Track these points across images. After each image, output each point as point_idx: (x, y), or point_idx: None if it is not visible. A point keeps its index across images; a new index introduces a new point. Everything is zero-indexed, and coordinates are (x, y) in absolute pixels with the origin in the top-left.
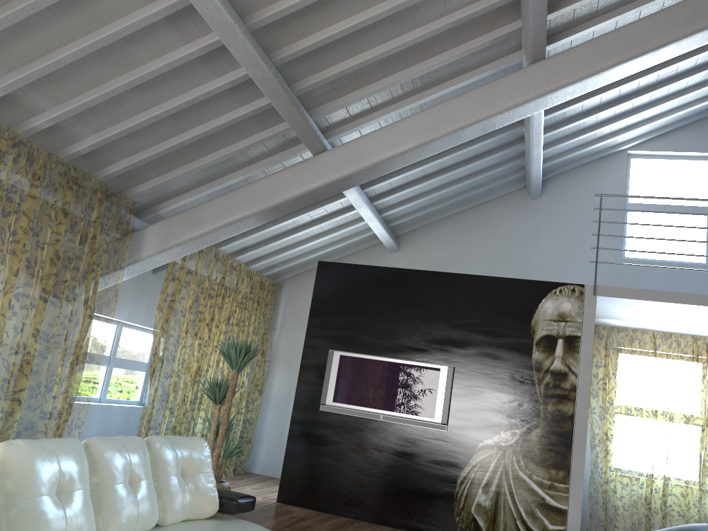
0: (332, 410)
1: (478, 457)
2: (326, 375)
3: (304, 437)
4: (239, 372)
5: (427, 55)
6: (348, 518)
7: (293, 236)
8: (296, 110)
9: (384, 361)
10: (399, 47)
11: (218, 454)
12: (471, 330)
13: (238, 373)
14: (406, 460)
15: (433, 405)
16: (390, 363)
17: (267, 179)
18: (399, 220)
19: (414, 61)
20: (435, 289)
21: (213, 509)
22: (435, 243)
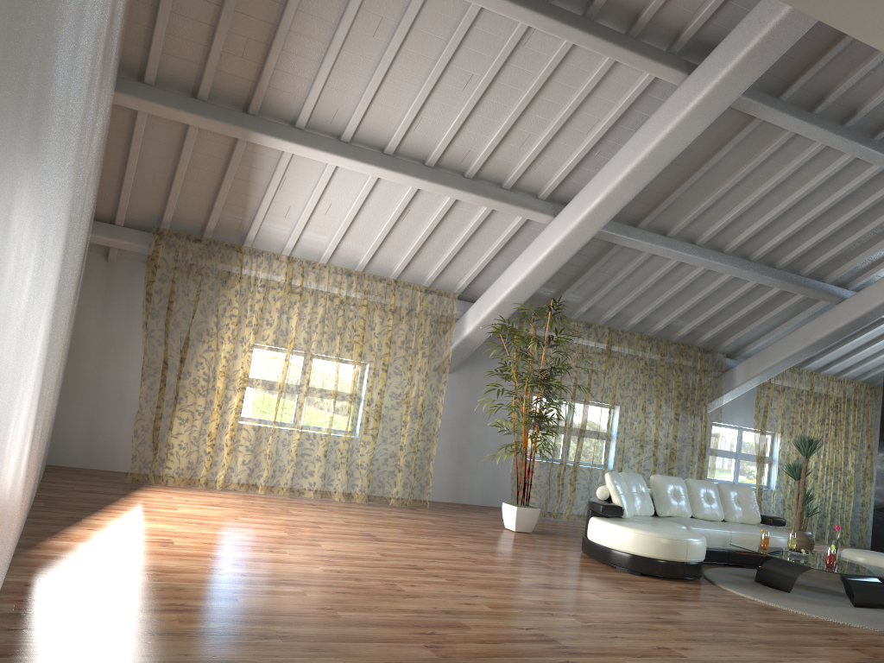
0: None
1: None
2: None
3: None
4: (807, 458)
5: None
6: None
7: (868, 348)
8: (803, 288)
9: None
10: (866, 234)
11: (799, 512)
12: None
13: (807, 458)
14: None
15: None
16: None
17: (806, 325)
18: None
19: None
20: None
21: (757, 520)
22: None
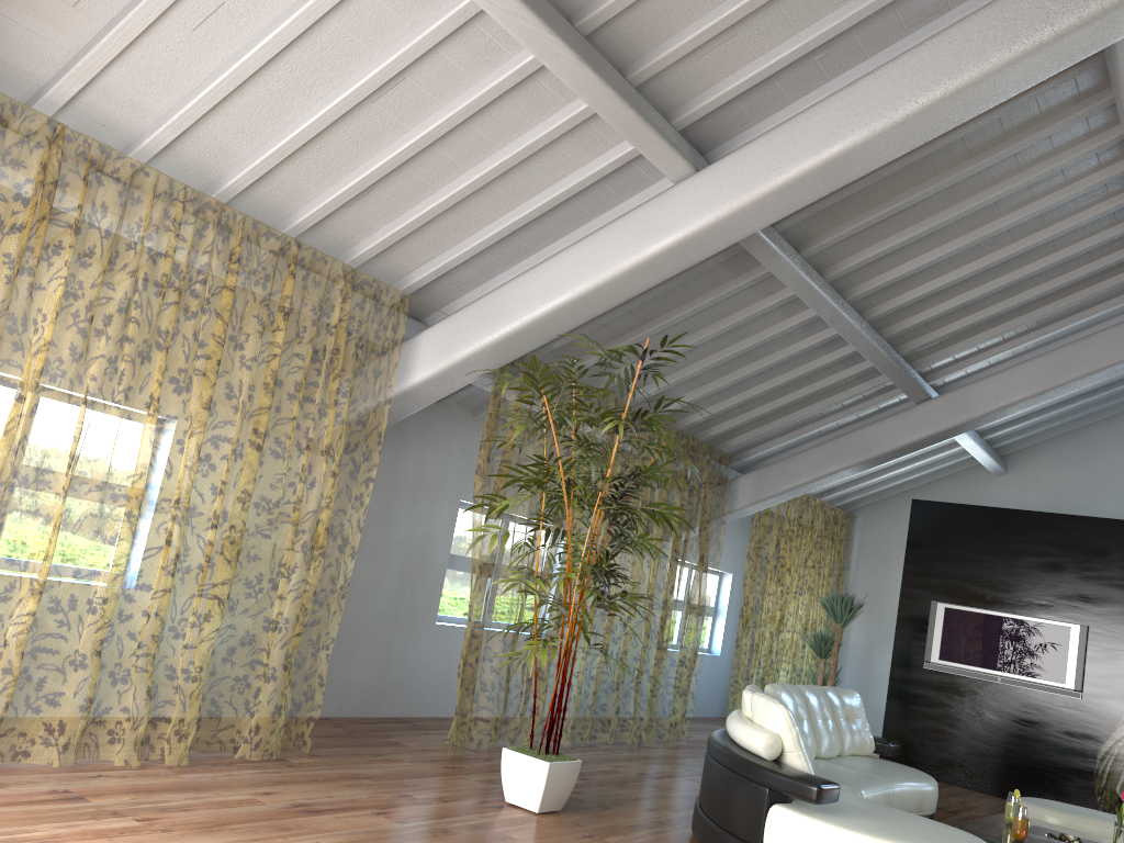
0: (939, 668)
1: (1123, 730)
2: (929, 629)
3: (906, 697)
4: (844, 626)
5: (1043, 303)
6: (964, 789)
7: (876, 466)
8: (905, 374)
9: (999, 616)
10: (1013, 306)
11: None
12: (1109, 584)
13: (843, 627)
14: (1032, 728)
15: (1062, 669)
16: (1006, 618)
17: (865, 429)
18: (1007, 440)
19: (1028, 310)
20: (1059, 534)
21: (871, 748)
22: (1055, 464)
